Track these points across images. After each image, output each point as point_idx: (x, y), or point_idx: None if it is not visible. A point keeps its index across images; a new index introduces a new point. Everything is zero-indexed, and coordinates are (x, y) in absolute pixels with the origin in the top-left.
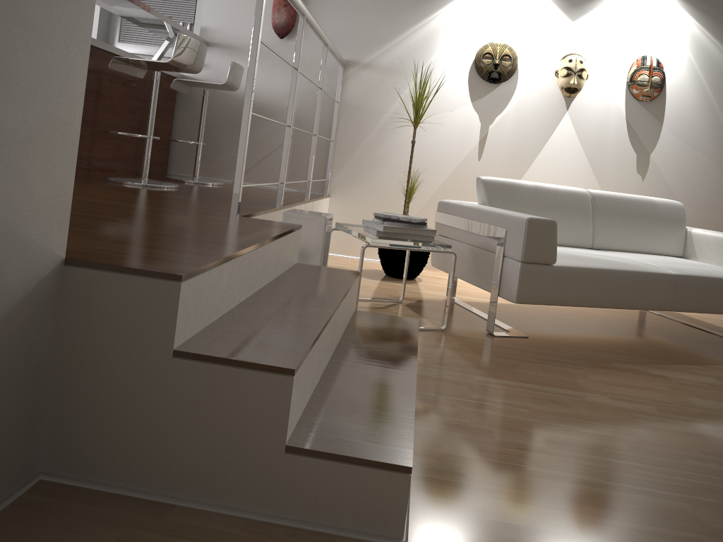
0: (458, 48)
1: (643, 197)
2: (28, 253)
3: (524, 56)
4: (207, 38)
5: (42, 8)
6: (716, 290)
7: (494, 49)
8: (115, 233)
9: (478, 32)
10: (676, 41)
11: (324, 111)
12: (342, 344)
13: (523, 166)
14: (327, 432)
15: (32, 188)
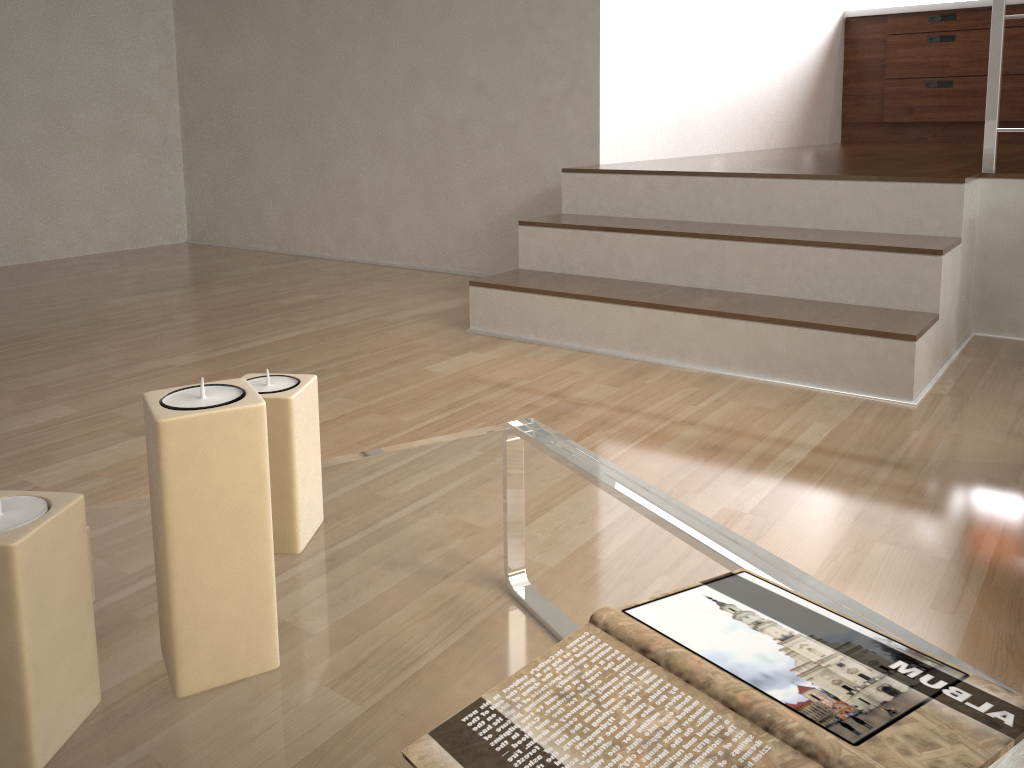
0: None
1: None
2: (570, 157)
3: None
4: None
5: (559, 32)
6: None
7: None
8: (709, 165)
9: None
10: None
11: None
12: (738, 293)
13: None
14: (529, 274)
15: (568, 123)
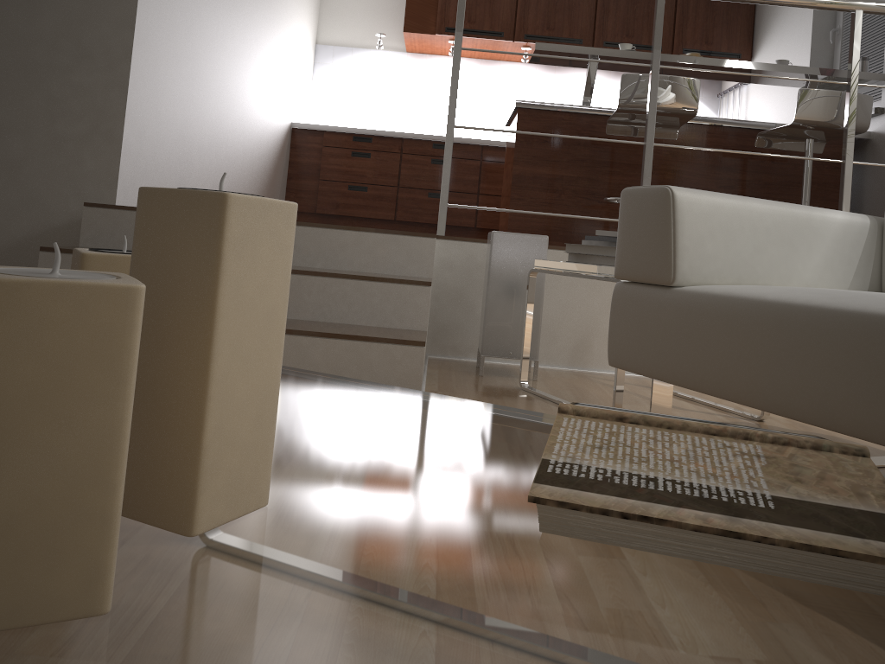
0: None
1: None
2: (84, 196)
3: None
4: None
5: (85, 78)
6: None
7: None
8: None
9: None
10: None
11: None
12: None
13: None
14: None
15: (85, 163)
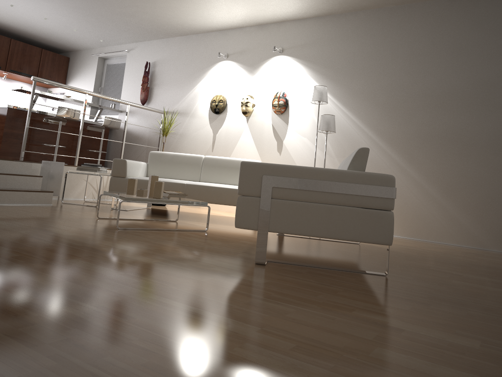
0: (205, 99)
1: (235, 158)
2: None
3: (230, 99)
4: (121, 109)
5: None
6: (208, 191)
7: (216, 98)
8: None
9: (212, 91)
10: (292, 82)
11: (157, 135)
12: None
13: (229, 153)
14: None
15: None
